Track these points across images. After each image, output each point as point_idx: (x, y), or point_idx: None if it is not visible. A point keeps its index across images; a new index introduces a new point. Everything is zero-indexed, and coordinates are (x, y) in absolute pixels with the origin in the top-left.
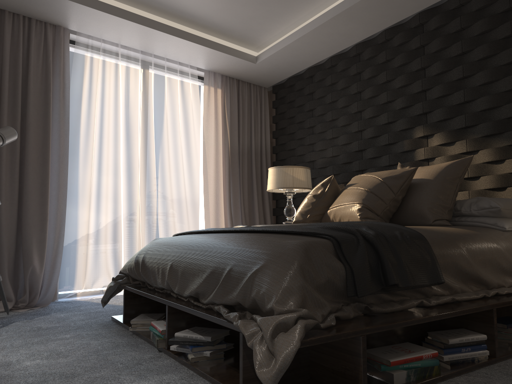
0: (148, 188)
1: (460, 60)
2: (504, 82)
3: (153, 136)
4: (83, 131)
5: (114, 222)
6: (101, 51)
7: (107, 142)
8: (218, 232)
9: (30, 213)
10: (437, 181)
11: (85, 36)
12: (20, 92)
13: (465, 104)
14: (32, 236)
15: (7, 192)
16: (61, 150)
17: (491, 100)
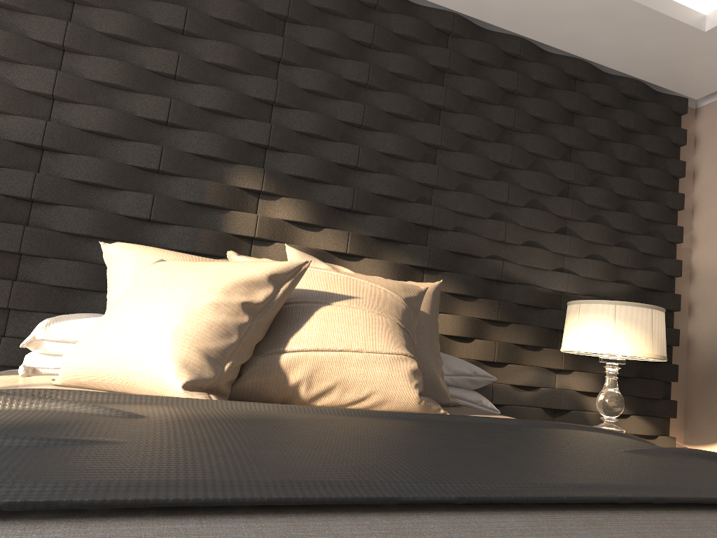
0: None
1: (355, 93)
2: (421, 169)
3: None
4: None
5: None
6: None
7: None
8: (447, 503)
9: None
10: (434, 319)
11: None
12: None
13: (349, 170)
14: None
15: None
16: None
17: (401, 187)
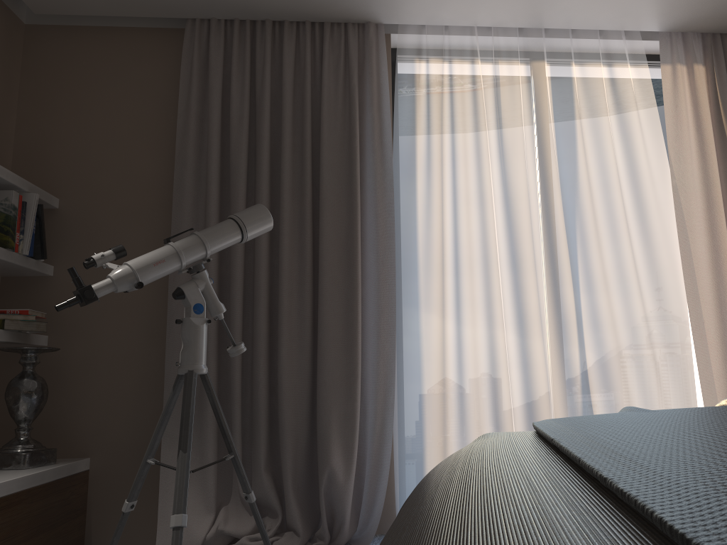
0: (557, 300)
1: None
2: None
3: (556, 190)
4: (422, 202)
5: (491, 374)
6: (446, 49)
7: (466, 216)
8: None
9: (326, 363)
10: None
11: (413, 29)
12: (309, 149)
13: None
14: (330, 409)
15: (294, 327)
16: (381, 242)
17: None
